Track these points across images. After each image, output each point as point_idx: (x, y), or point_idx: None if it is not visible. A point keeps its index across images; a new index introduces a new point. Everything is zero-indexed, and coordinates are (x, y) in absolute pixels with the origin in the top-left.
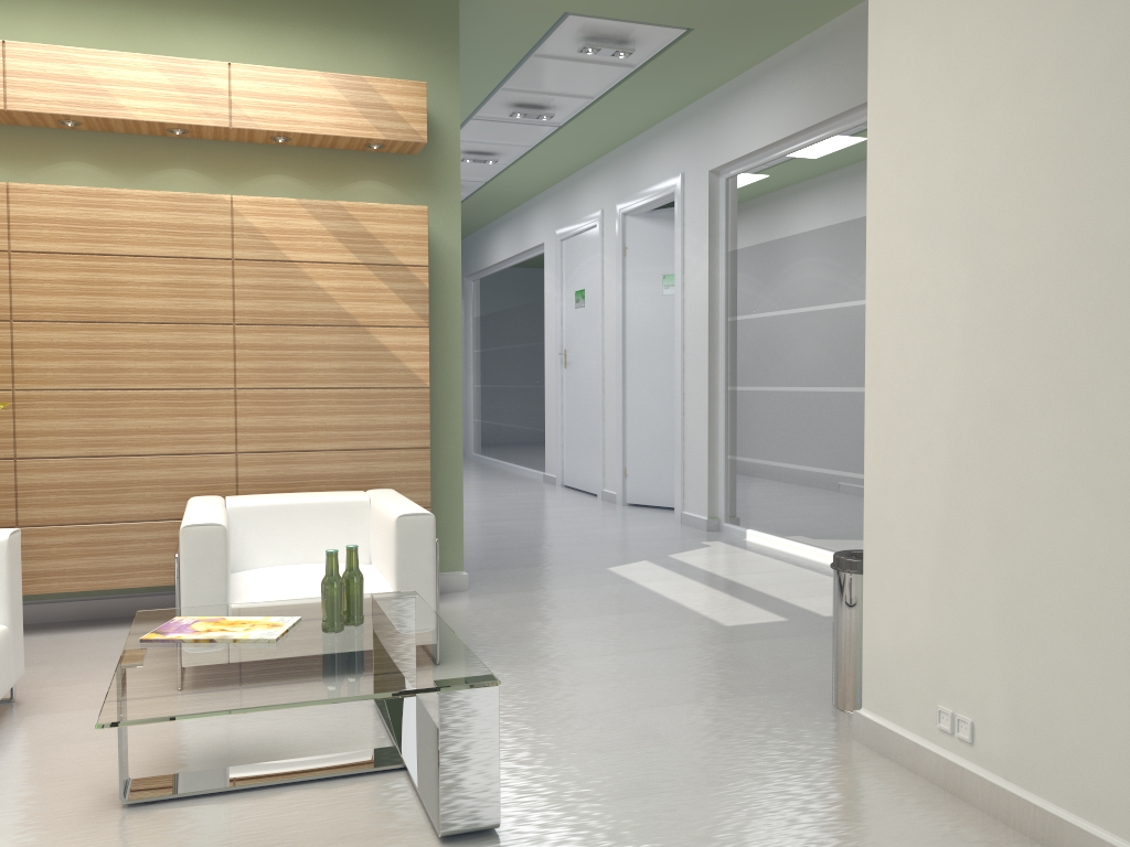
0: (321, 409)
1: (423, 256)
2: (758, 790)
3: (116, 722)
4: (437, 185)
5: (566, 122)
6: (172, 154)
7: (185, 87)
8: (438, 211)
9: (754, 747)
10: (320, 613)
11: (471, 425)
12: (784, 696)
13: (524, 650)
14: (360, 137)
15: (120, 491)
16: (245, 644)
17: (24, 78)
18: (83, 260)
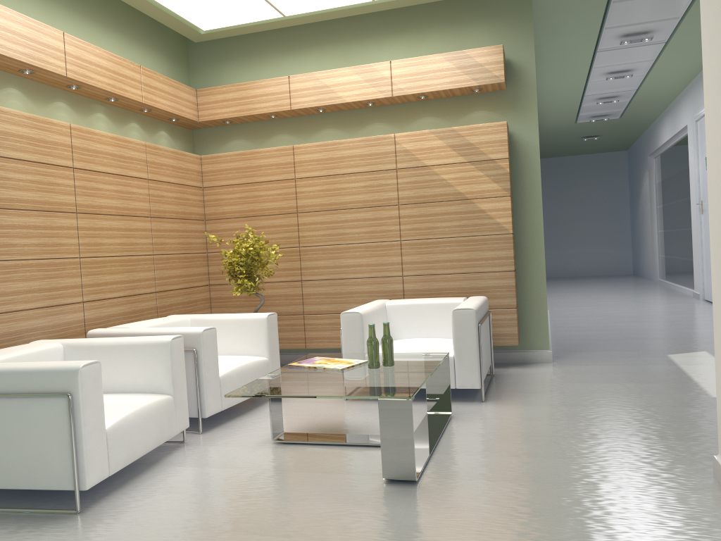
0: (447, 250)
1: (504, 152)
2: (596, 492)
3: (232, 395)
4: (521, 106)
5: (670, 38)
6: (372, 116)
7: (369, 79)
8: (522, 122)
9: (627, 469)
10: (382, 360)
11: (657, 259)
12: (695, 444)
13: (545, 398)
14: (463, 87)
15: (347, 297)
16: (327, 370)
17: (297, 92)
18: (326, 179)
